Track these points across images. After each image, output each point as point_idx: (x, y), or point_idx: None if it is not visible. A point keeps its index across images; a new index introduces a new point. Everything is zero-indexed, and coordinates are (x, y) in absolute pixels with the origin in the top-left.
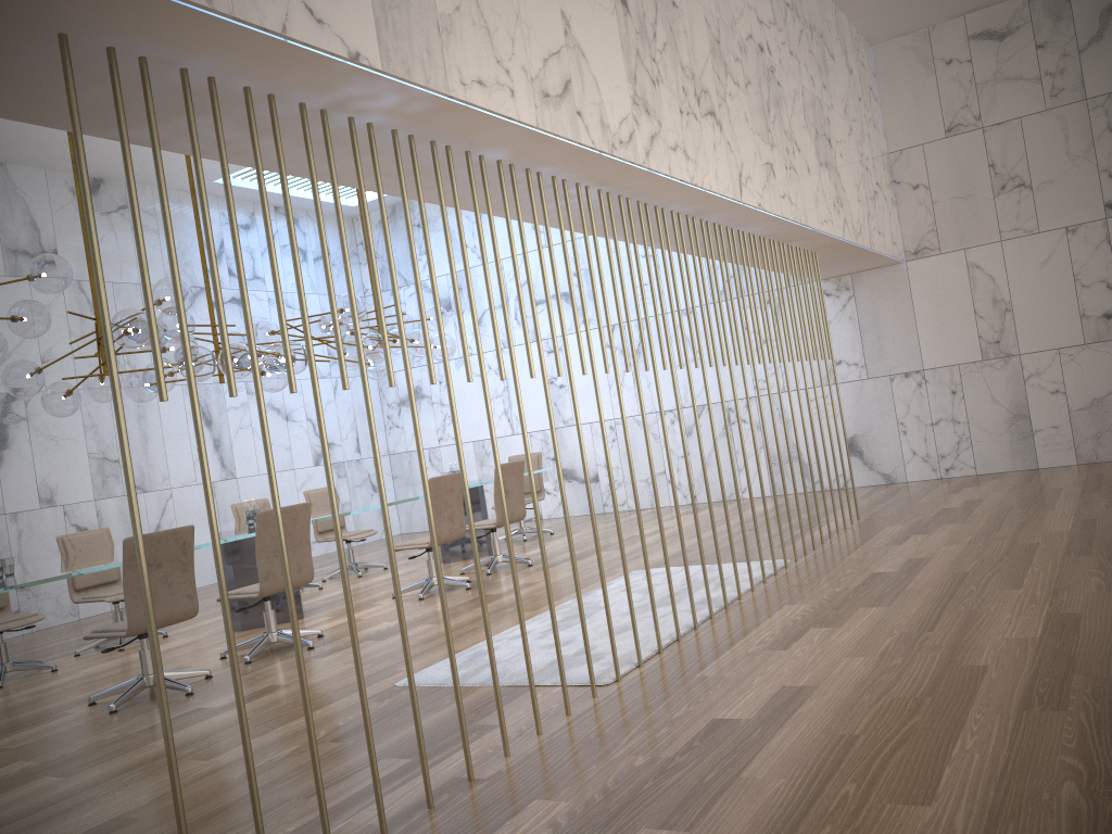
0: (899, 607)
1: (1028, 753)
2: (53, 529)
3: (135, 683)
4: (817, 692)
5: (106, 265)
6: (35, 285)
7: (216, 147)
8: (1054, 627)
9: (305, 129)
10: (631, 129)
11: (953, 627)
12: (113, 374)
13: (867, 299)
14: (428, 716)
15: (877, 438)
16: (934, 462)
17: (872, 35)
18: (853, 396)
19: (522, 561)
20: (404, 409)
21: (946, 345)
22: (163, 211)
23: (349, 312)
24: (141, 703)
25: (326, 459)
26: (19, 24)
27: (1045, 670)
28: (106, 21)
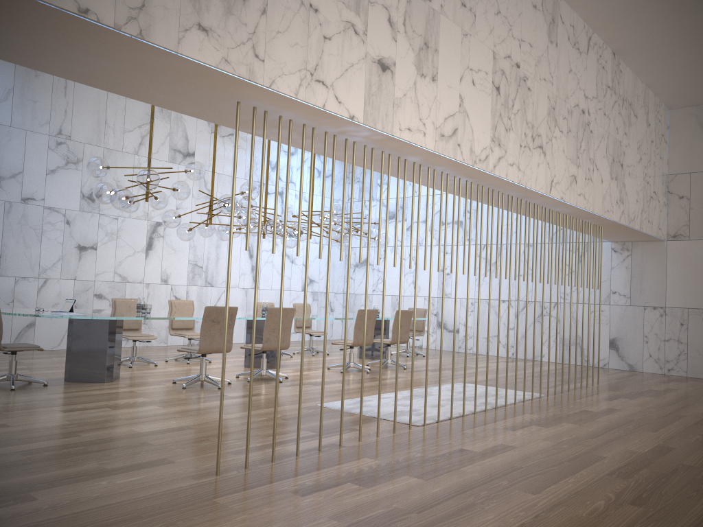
0: (584, 426)
1: (594, 489)
2: (164, 296)
3: (195, 377)
4: (516, 449)
5: (217, 164)
6: (187, 175)
7: (286, 140)
8: (655, 450)
9: (325, 143)
10: (487, 154)
11: (604, 440)
12: (231, 236)
13: (638, 258)
14: (329, 419)
15: (629, 342)
16: (661, 363)
17: (670, 104)
18: (619, 314)
19: (401, 366)
20: (357, 269)
21: (682, 295)
22: (261, 174)
23: (335, 213)
24: (197, 387)
25: (305, 287)
26: (223, 95)
27: (632, 464)
28: (255, 97)
